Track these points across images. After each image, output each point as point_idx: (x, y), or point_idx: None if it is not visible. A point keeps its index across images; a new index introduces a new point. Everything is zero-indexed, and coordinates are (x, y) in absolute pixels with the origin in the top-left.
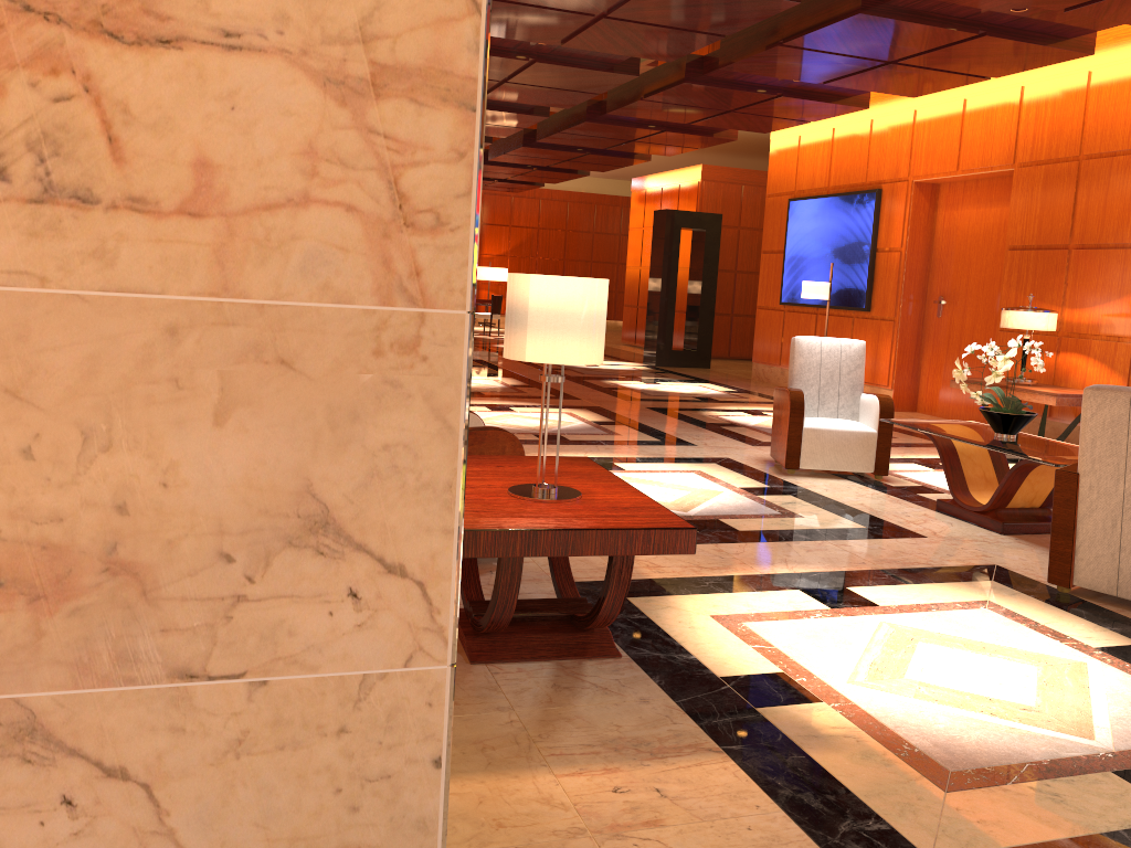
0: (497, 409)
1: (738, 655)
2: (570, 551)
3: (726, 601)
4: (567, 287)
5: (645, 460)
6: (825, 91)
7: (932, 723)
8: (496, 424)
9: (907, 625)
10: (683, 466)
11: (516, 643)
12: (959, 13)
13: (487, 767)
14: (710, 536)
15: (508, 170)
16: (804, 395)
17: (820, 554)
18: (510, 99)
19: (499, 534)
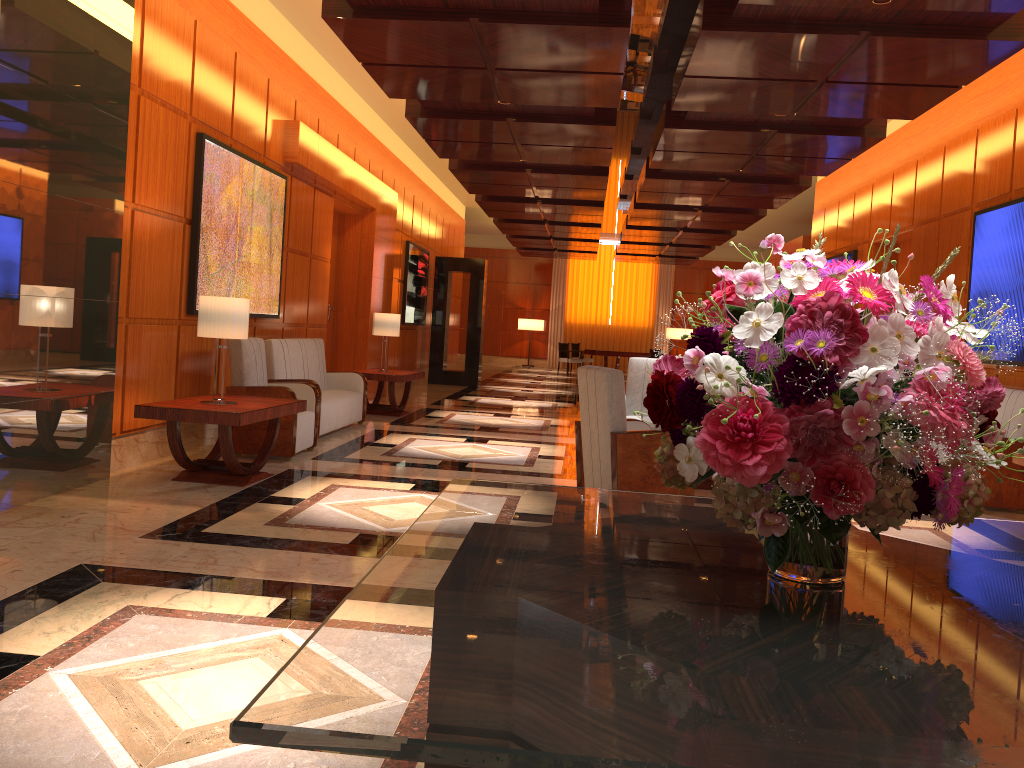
0: (499, 415)
1: (302, 493)
2: (180, 419)
3: (358, 482)
4: (211, 301)
5: (517, 441)
6: (766, 175)
7: (324, 515)
8: (471, 421)
9: (430, 498)
10: (535, 445)
11: (202, 476)
12: (746, 120)
13: (103, 497)
14: (438, 466)
15: (649, 247)
16: (632, 400)
17: (480, 477)
18: (558, 197)
19: (149, 408)
